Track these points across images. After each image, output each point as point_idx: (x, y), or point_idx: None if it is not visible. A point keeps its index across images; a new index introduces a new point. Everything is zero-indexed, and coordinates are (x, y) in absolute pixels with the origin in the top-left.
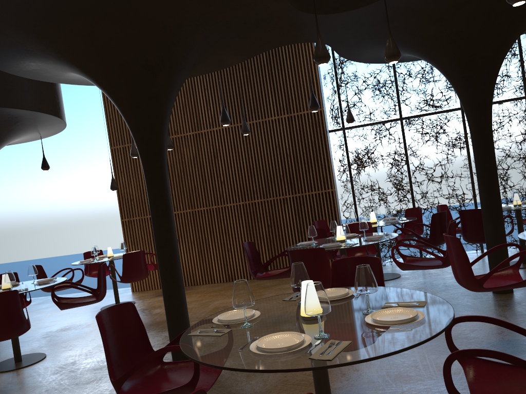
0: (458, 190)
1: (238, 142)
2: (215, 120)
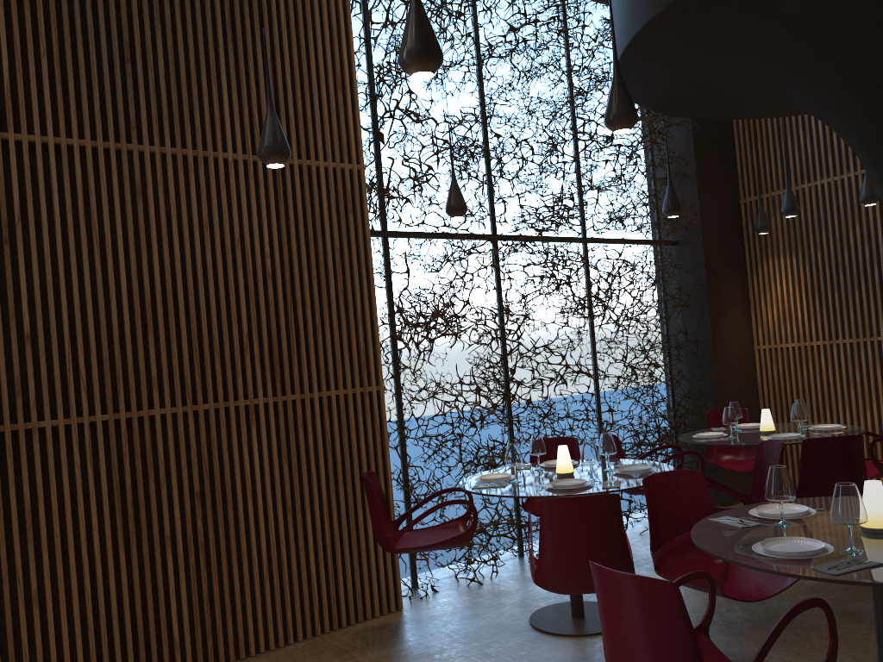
0: (577, 404)
1: (103, 205)
2: (13, 107)
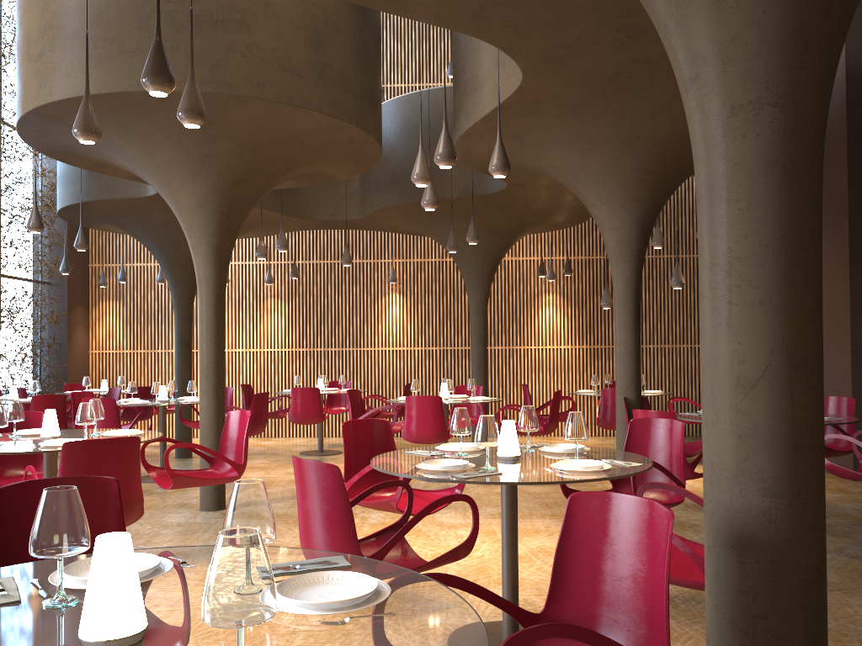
0: None
1: None
2: None
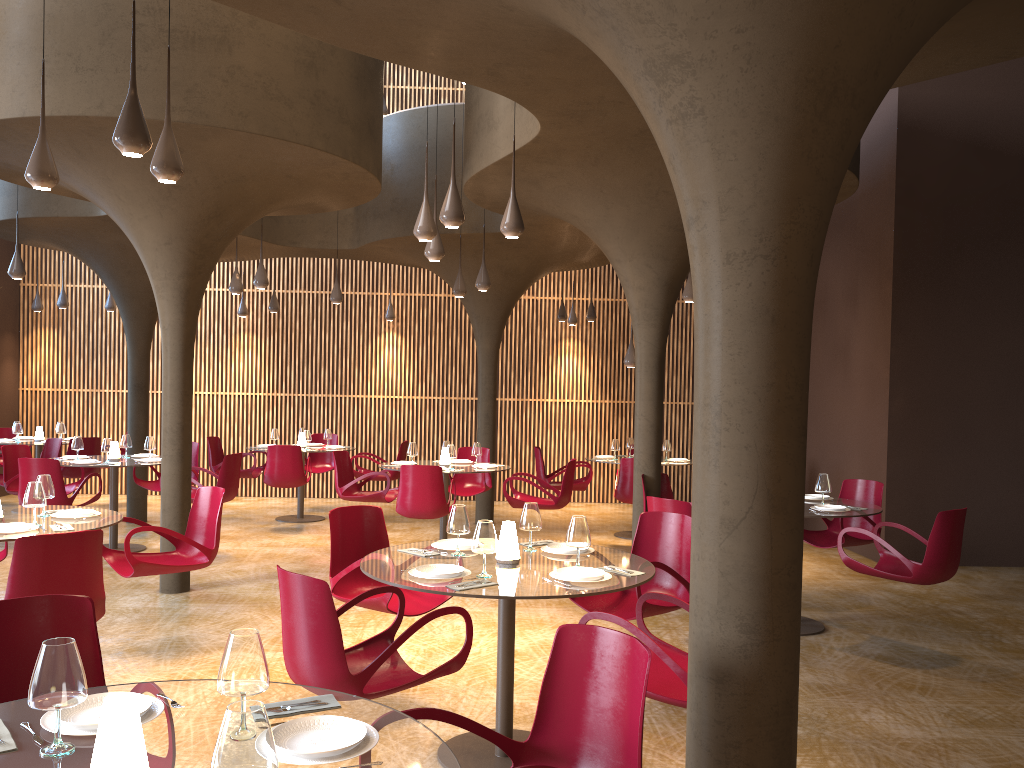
0: None
1: None
2: None
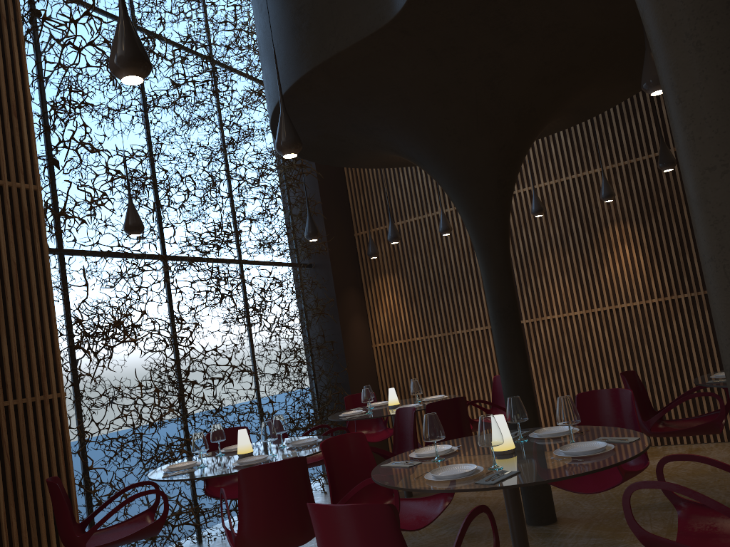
0: (241, 400)
1: None
2: None
